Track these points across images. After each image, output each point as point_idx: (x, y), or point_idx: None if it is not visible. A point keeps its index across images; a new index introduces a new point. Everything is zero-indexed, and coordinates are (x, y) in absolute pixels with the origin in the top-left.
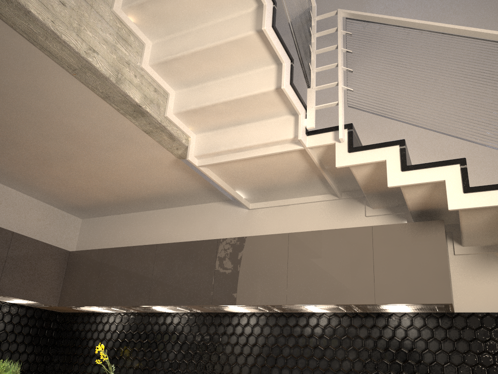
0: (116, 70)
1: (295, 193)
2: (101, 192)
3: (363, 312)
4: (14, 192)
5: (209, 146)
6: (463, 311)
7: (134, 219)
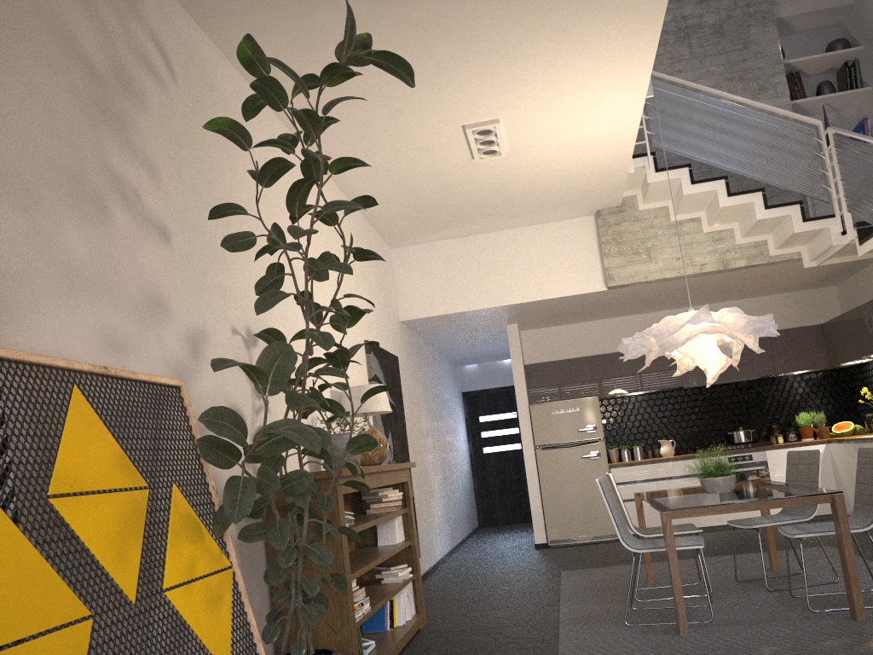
0: (721, 261)
1: None
2: (811, 278)
3: None
4: (765, 298)
5: (811, 253)
6: None
7: (860, 278)
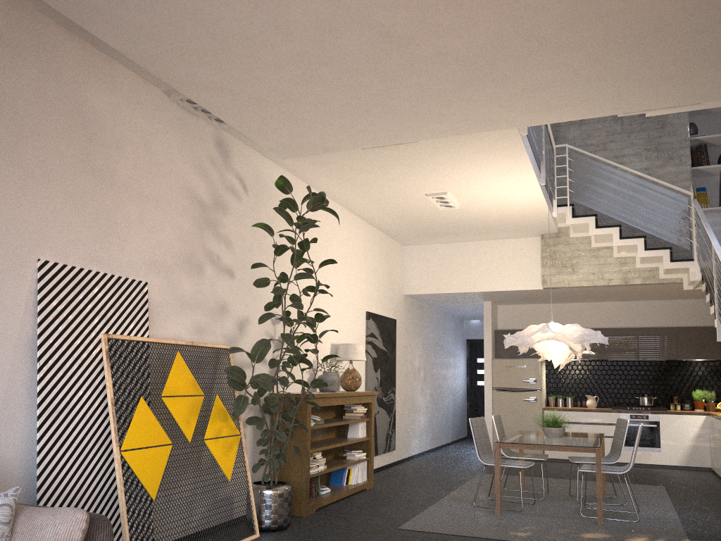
0: (624, 278)
1: None
2: None
3: None
4: (682, 301)
5: (687, 280)
6: None
7: None
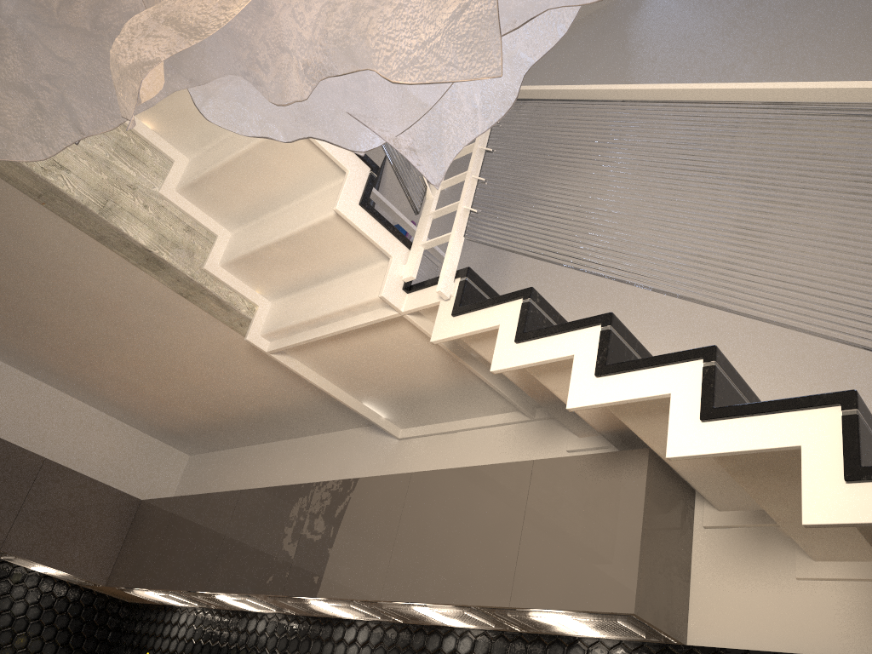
0: (105, 196)
1: (458, 408)
2: (188, 406)
3: (529, 632)
4: (76, 403)
5: (281, 318)
6: (704, 644)
7: (250, 456)
